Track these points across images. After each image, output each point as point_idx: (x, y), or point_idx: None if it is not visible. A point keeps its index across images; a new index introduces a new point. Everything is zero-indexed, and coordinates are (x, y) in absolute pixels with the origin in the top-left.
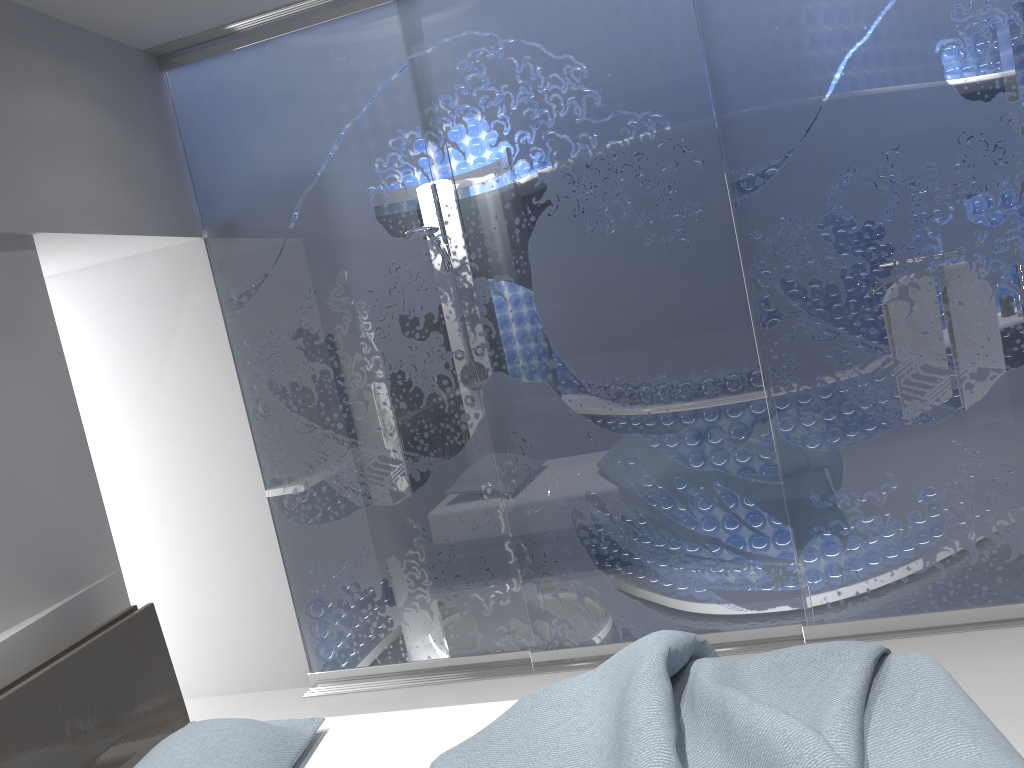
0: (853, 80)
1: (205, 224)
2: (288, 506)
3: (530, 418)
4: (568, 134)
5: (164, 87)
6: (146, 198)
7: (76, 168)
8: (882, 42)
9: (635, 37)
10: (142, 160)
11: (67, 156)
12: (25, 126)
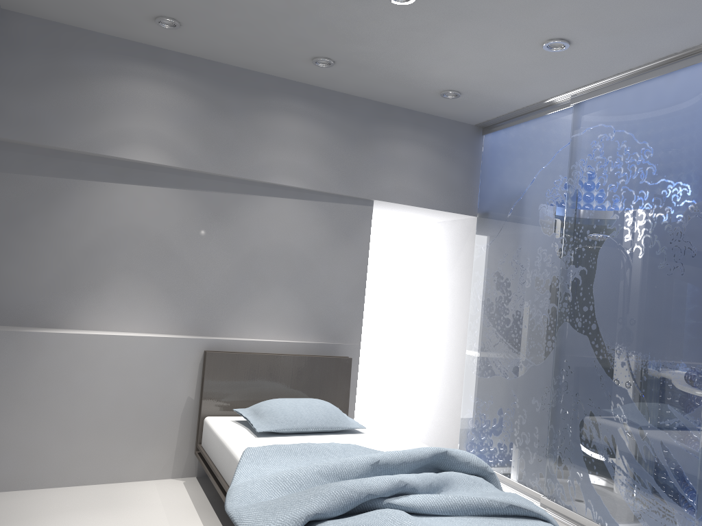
0: None
1: (478, 210)
2: (470, 361)
3: (574, 355)
4: (633, 189)
5: (482, 142)
6: (444, 193)
7: (406, 176)
8: None
9: (683, 133)
10: (450, 176)
11: (403, 170)
12: (386, 157)
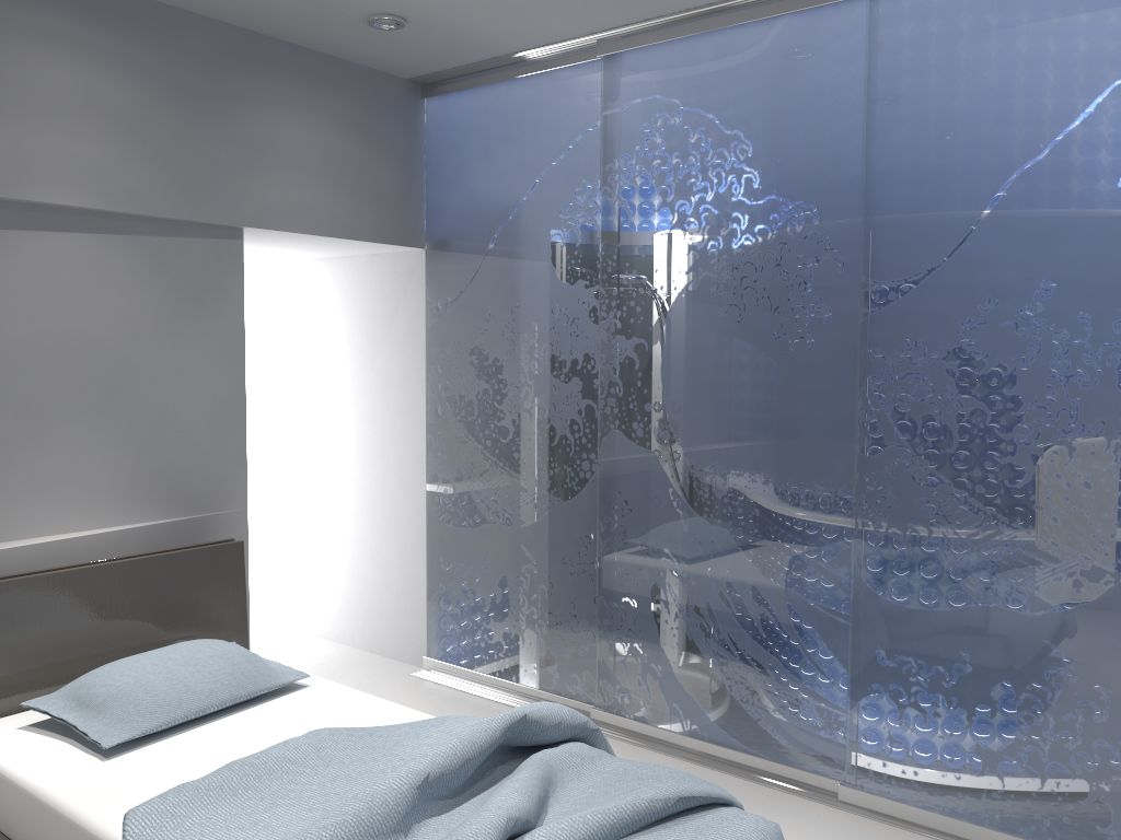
0: (1015, 203)
1: (427, 238)
2: (437, 503)
3: (635, 483)
4: (722, 211)
5: (422, 112)
6: (369, 208)
7: (300, 178)
8: (1056, 165)
9: (803, 122)
10: (375, 175)
11: (294, 167)
12: (259, 140)
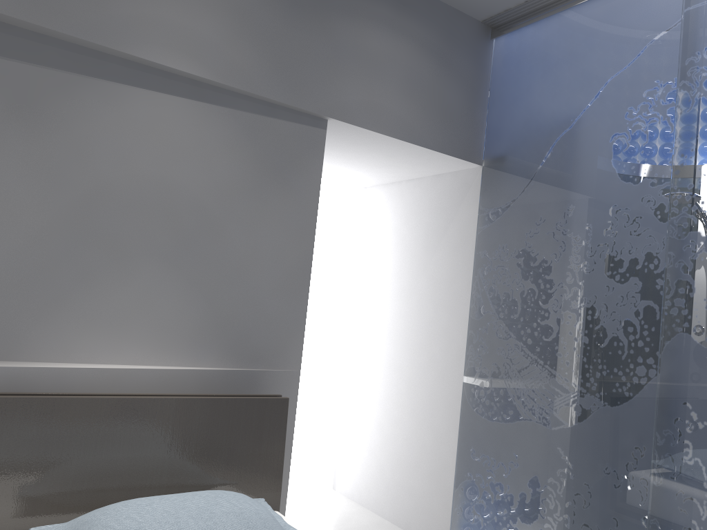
0: None
1: (485, 155)
2: (473, 395)
3: None
4: None
5: (490, 51)
6: (437, 122)
7: (381, 85)
8: None
9: None
10: (445, 95)
11: (377, 75)
12: (350, 47)
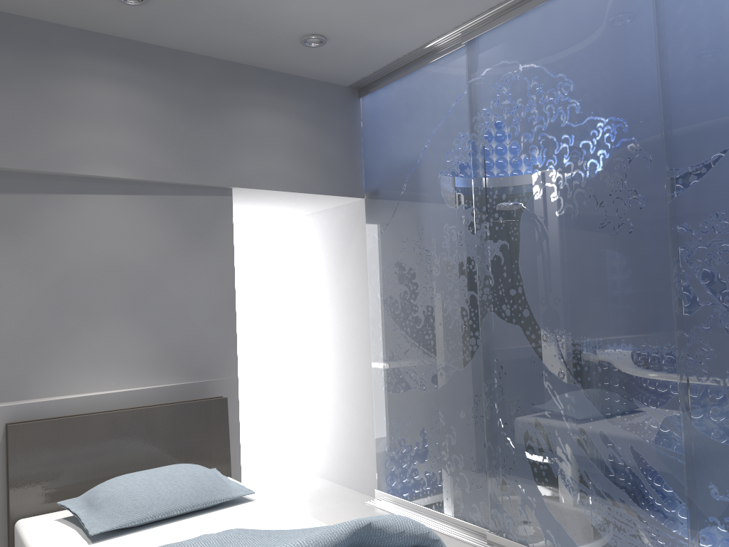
0: None
1: (365, 190)
2: (379, 375)
3: (507, 351)
4: (554, 135)
5: (359, 107)
6: (322, 172)
7: (271, 154)
8: None
9: (609, 56)
10: (326, 150)
11: (266, 147)
12: (241, 131)
